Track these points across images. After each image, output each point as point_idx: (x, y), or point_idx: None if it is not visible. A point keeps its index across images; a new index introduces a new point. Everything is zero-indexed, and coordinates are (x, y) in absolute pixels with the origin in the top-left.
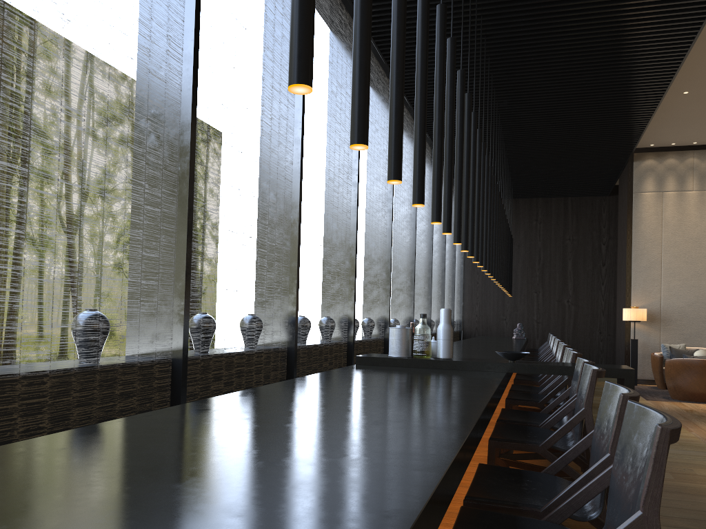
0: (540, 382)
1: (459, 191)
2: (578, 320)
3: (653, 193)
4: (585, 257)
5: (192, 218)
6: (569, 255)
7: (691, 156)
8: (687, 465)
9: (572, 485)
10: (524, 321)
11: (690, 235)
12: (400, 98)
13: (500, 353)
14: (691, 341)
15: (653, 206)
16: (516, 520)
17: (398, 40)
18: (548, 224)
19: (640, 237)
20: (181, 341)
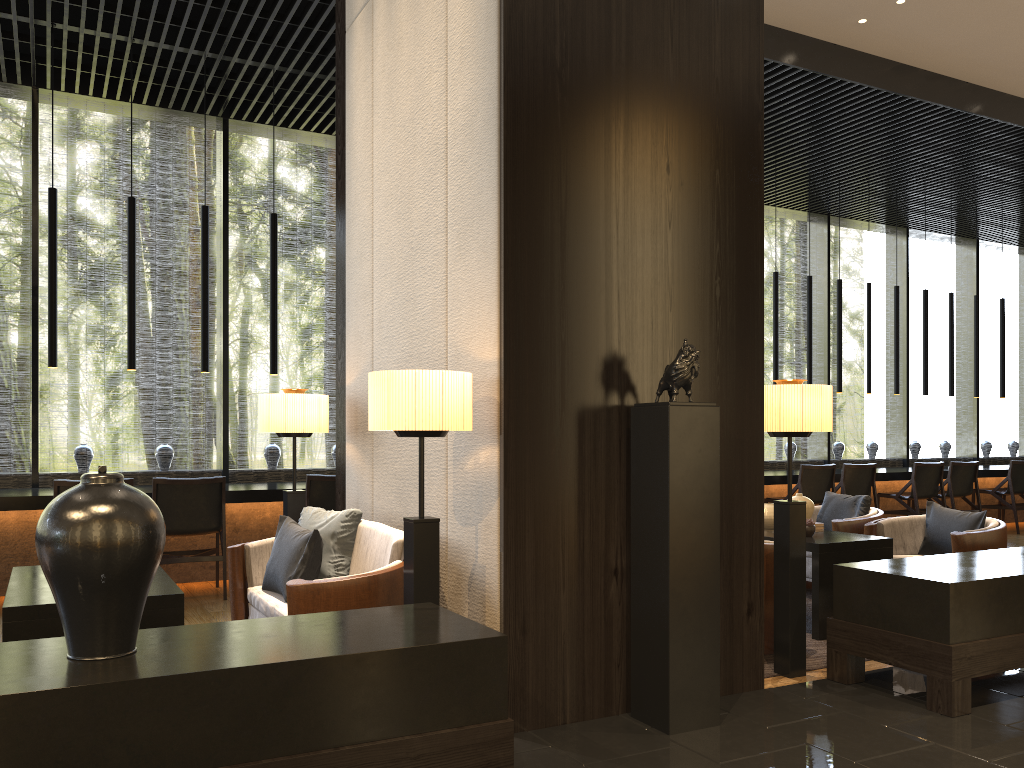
0: None
1: None
2: None
3: None
4: None
5: (227, 389)
6: None
7: None
8: None
9: None
10: None
11: None
12: (202, 327)
13: None
14: None
15: None
16: None
17: (201, 297)
18: None
19: None
20: (223, 460)
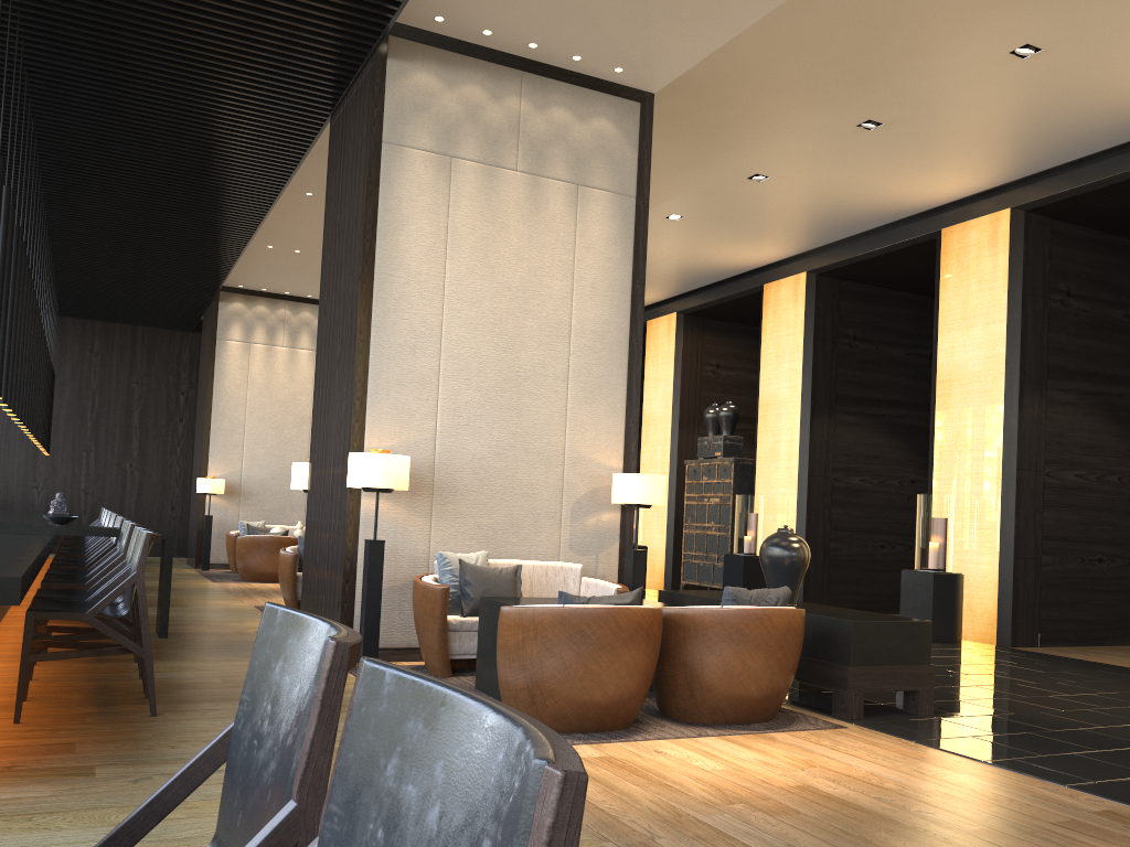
0: (87, 555)
1: (8, 350)
2: (144, 491)
3: (241, 343)
4: (157, 408)
5: None
6: (136, 404)
7: (283, 306)
8: (224, 621)
9: (107, 583)
10: (66, 490)
11: (278, 397)
12: None
13: (48, 517)
14: (273, 518)
15: (240, 358)
16: (71, 601)
17: None
18: (109, 359)
19: (222, 393)
20: None
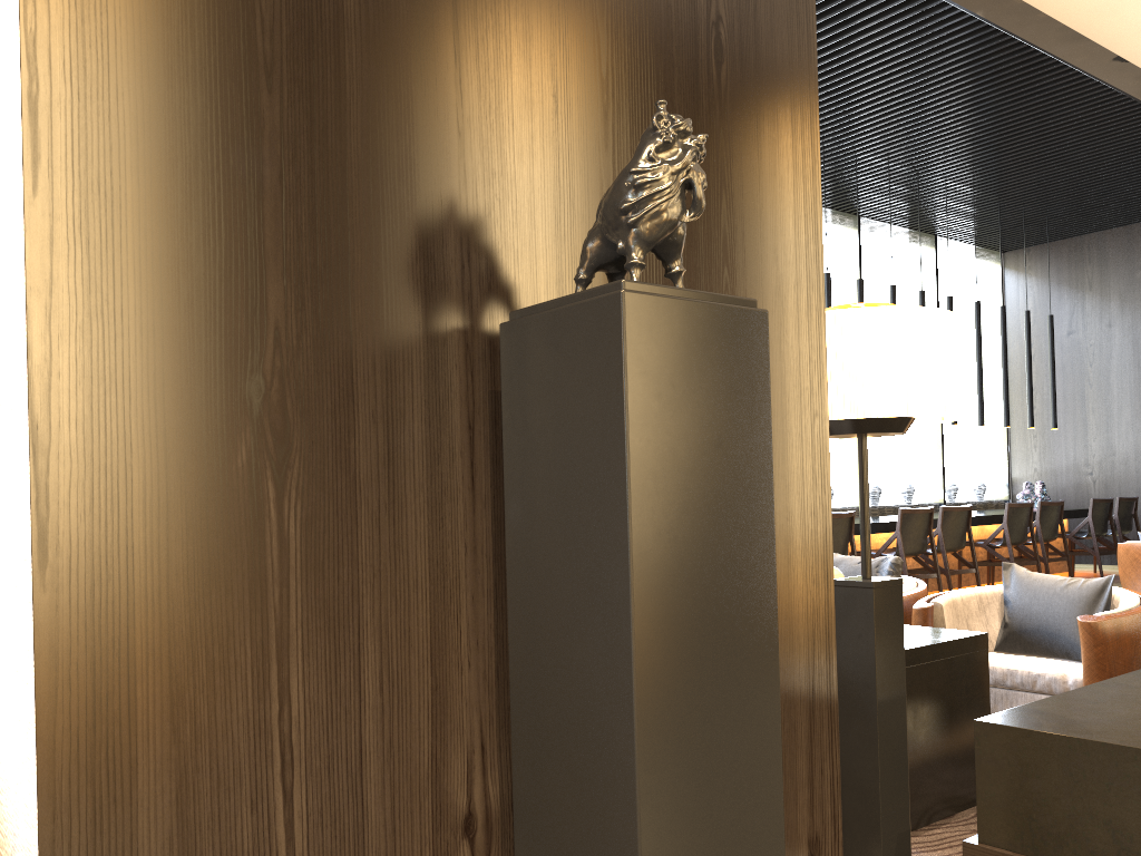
0: None
1: None
2: None
3: None
4: None
5: None
6: None
7: None
8: None
9: None
10: (1129, 474)
11: None
12: None
13: None
14: None
15: None
16: None
17: None
18: None
19: None
20: None
